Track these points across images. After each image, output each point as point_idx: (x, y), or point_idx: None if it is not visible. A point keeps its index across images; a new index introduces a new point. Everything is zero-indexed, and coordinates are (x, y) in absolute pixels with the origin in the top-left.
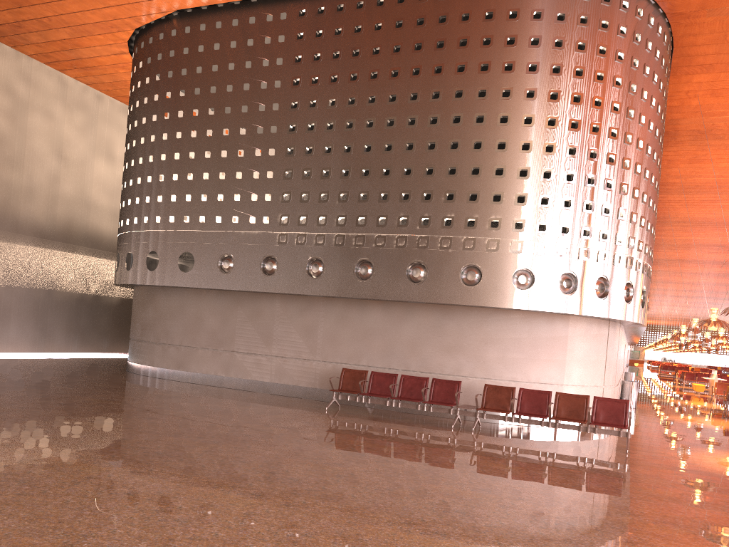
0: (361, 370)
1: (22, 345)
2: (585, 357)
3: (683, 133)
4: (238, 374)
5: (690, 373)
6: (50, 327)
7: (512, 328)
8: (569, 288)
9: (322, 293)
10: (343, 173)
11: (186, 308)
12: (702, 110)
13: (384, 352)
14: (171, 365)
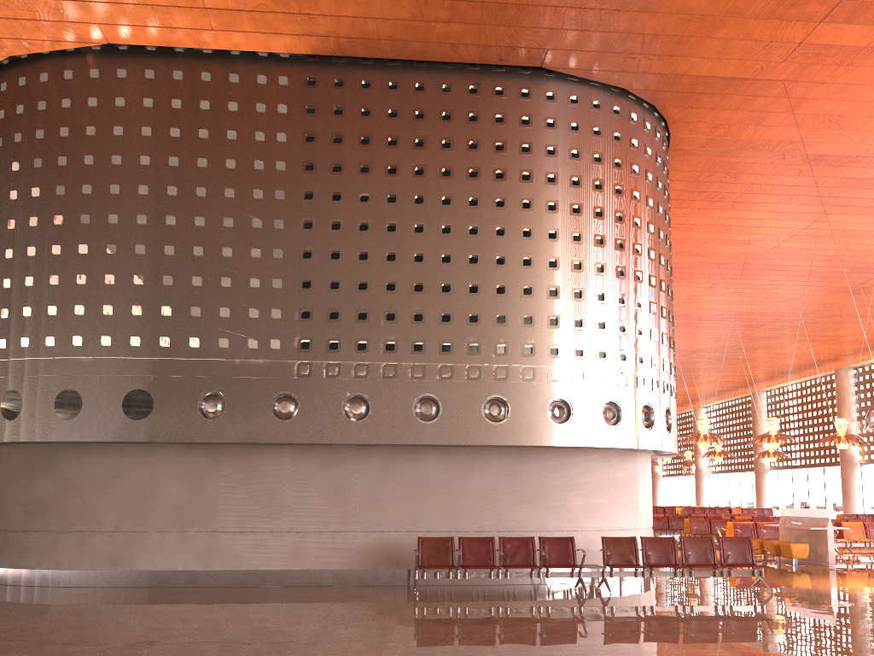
0: (444, 537)
1: None
2: (647, 496)
3: None
4: (226, 564)
5: None
6: None
7: (593, 470)
8: (648, 422)
9: (370, 440)
10: (388, 286)
11: (125, 473)
12: None
13: (449, 512)
14: (100, 564)
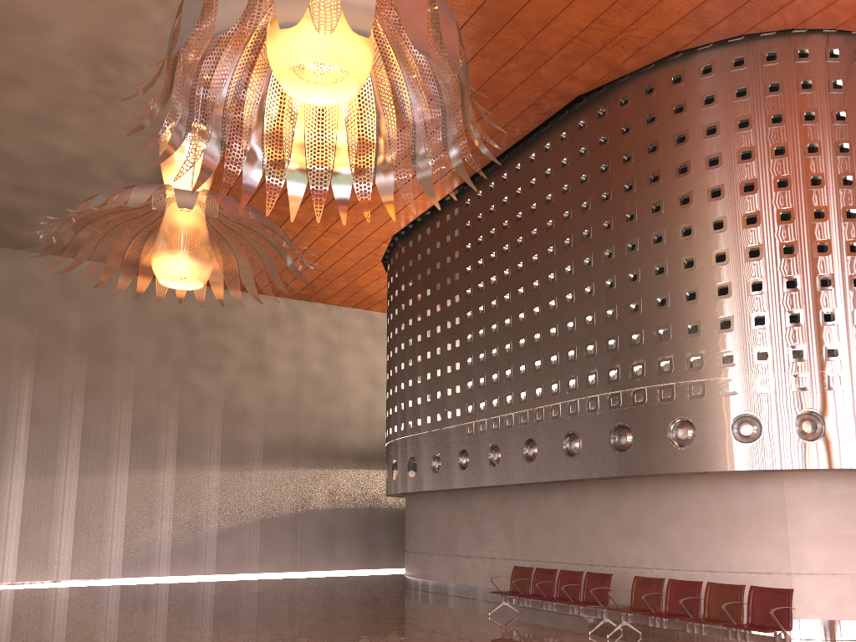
0: (528, 567)
1: (349, 562)
2: (828, 529)
3: None
4: (462, 580)
5: None
6: (376, 543)
7: (696, 499)
8: (751, 435)
9: (501, 481)
10: (506, 349)
11: (425, 512)
12: None
13: (570, 544)
14: (420, 574)
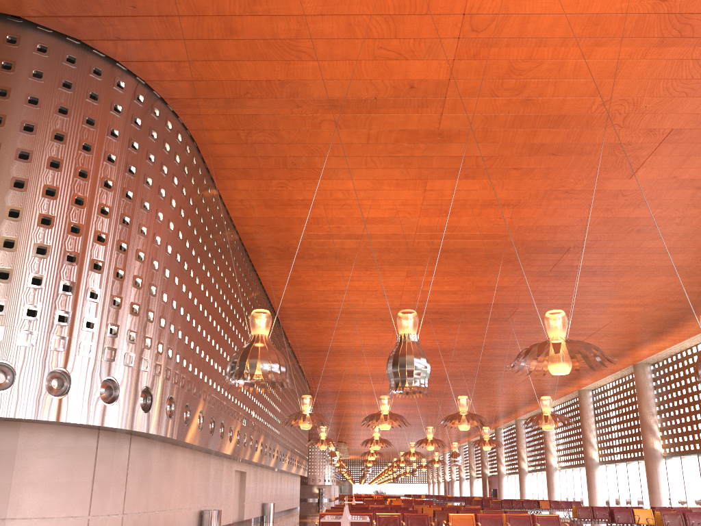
0: None
1: None
2: (49, 477)
3: (265, 250)
4: None
5: (349, 500)
6: None
7: None
8: (3, 383)
9: None
10: None
11: None
12: (268, 224)
13: None
14: None
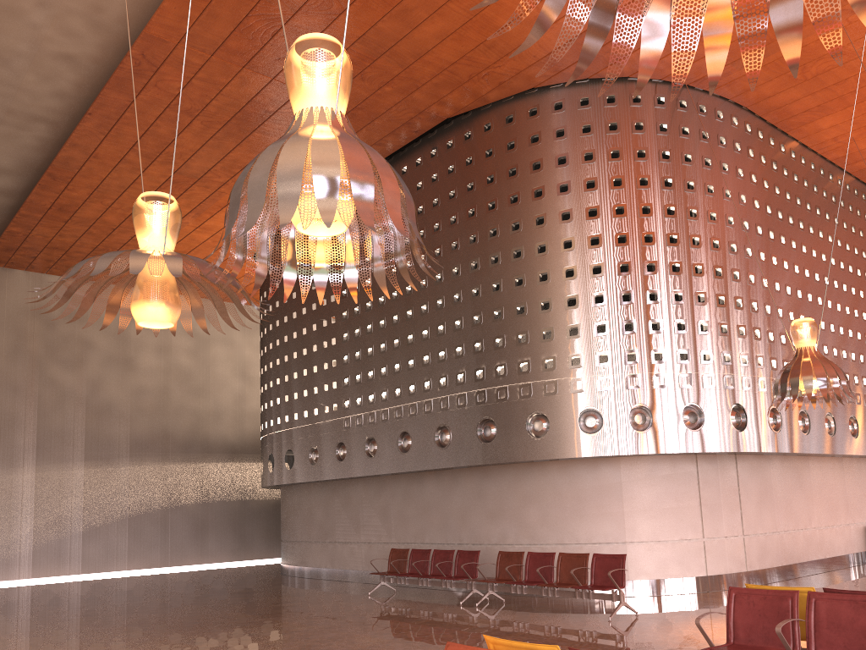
0: (404, 549)
1: (222, 555)
2: (654, 504)
3: None
4: (340, 564)
5: None
6: (248, 535)
7: (550, 482)
8: (594, 426)
9: (378, 471)
10: (381, 348)
11: (302, 503)
12: None
13: (441, 526)
14: (297, 562)
